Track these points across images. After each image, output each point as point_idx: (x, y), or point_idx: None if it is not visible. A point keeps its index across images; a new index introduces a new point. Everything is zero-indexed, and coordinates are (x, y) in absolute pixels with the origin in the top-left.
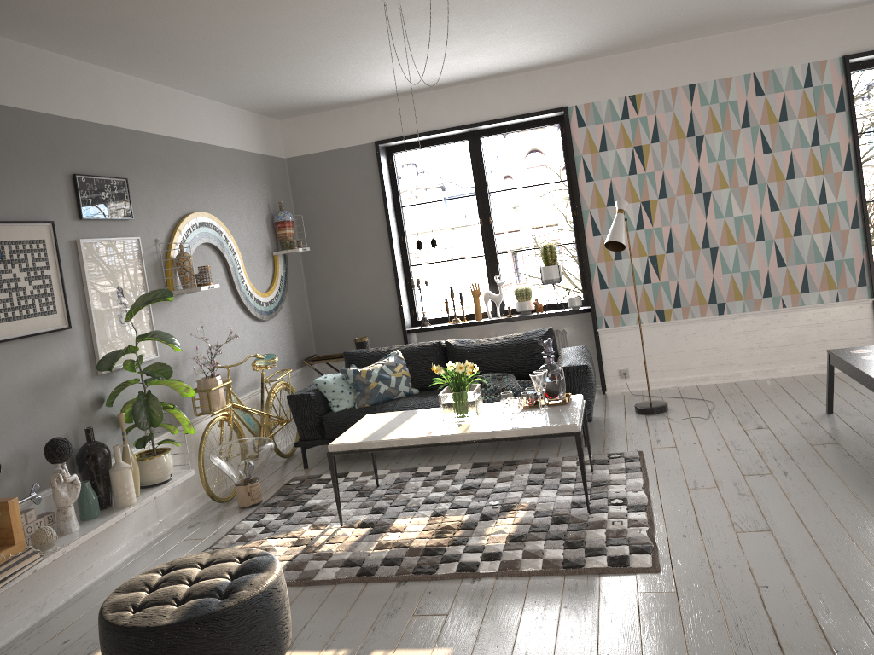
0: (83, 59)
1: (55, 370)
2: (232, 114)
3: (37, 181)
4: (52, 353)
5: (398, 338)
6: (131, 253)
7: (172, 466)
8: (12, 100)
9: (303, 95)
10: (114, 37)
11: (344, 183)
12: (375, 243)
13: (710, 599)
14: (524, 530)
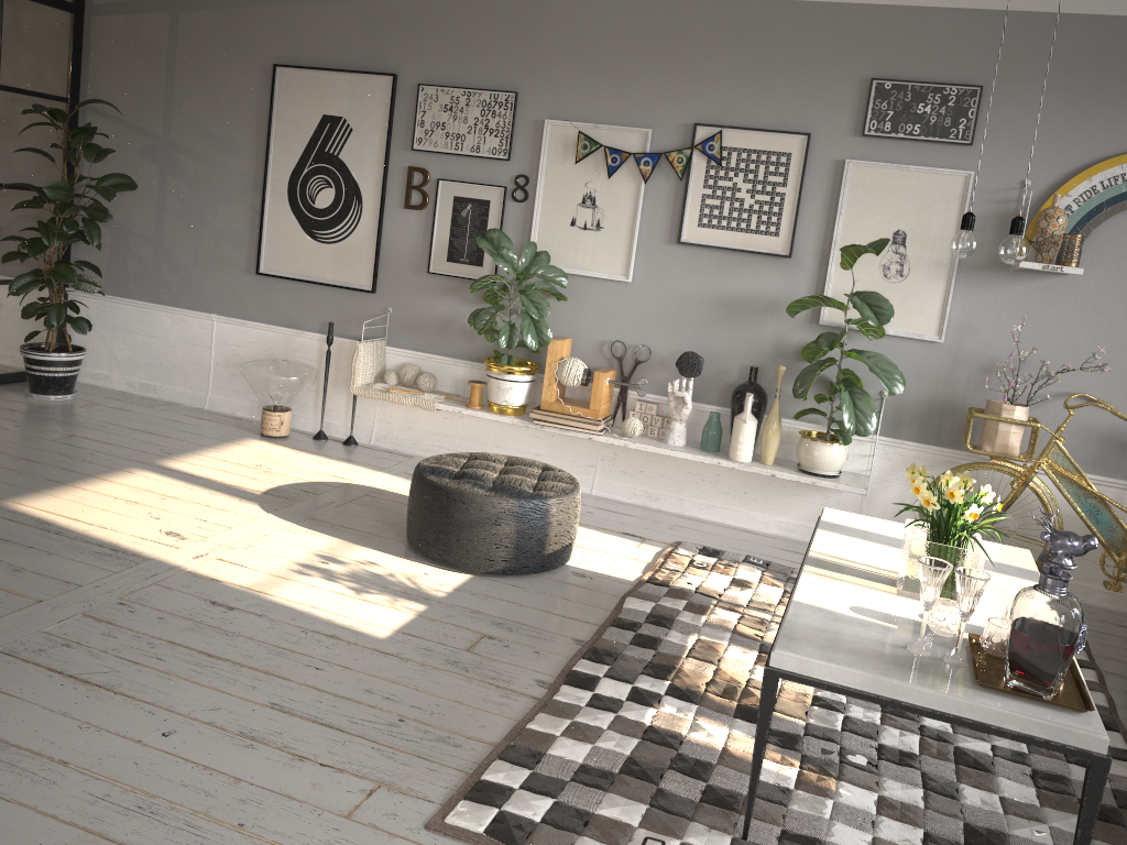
0: None
1: (756, 295)
2: None
3: (810, 86)
4: (759, 277)
5: None
6: (946, 192)
7: (827, 463)
8: None
9: None
10: None
11: None
12: None
13: (284, 834)
14: (687, 749)
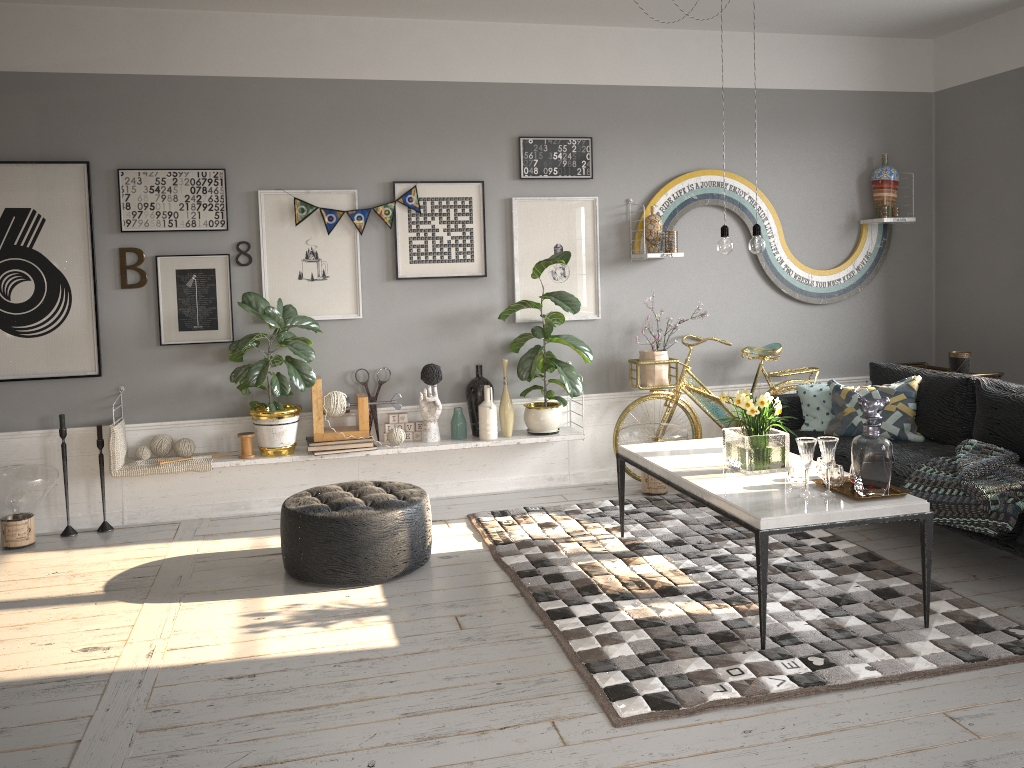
0: (551, 23)
1: (464, 310)
2: (814, 45)
3: (476, 145)
4: (464, 295)
5: None
6: (583, 213)
7: (553, 423)
8: (460, 75)
9: (888, 9)
10: (534, 3)
11: (993, 127)
12: (1019, 218)
13: None
14: (672, 622)
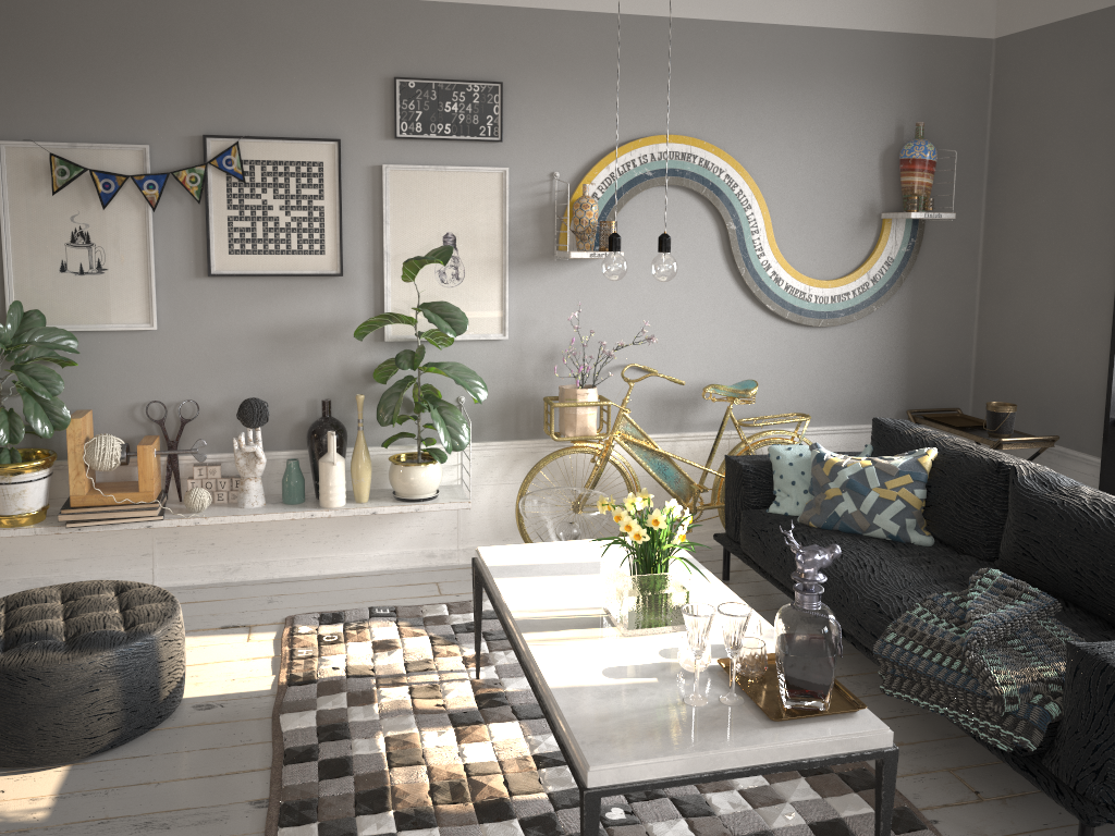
0: None
1: (311, 322)
2: None
3: (330, 87)
4: (311, 301)
5: (1096, 428)
6: (486, 190)
7: (427, 485)
8: None
9: None
10: None
11: (1071, 91)
12: (1097, 223)
13: None
14: None
